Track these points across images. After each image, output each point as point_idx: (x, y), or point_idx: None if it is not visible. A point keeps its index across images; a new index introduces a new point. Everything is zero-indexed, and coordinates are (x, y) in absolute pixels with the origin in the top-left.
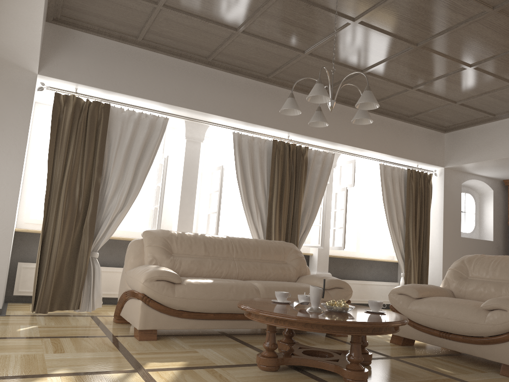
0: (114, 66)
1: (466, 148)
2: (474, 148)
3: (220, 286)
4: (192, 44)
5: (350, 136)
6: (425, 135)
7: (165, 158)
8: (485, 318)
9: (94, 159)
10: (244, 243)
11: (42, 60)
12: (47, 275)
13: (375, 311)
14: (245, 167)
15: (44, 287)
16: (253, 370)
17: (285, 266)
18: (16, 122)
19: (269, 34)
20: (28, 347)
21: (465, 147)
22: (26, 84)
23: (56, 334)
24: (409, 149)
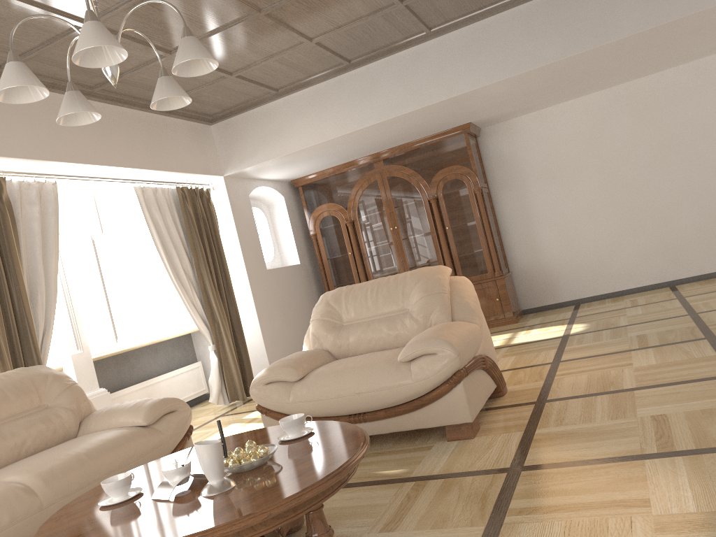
0: None
1: (248, 143)
2: (260, 142)
3: None
4: None
5: (78, 147)
6: (187, 131)
7: None
8: (411, 373)
9: None
10: None
11: None
12: None
13: (297, 435)
14: None
15: None
16: None
17: (49, 413)
18: None
19: None
20: None
21: (246, 142)
22: None
23: None
24: (172, 156)
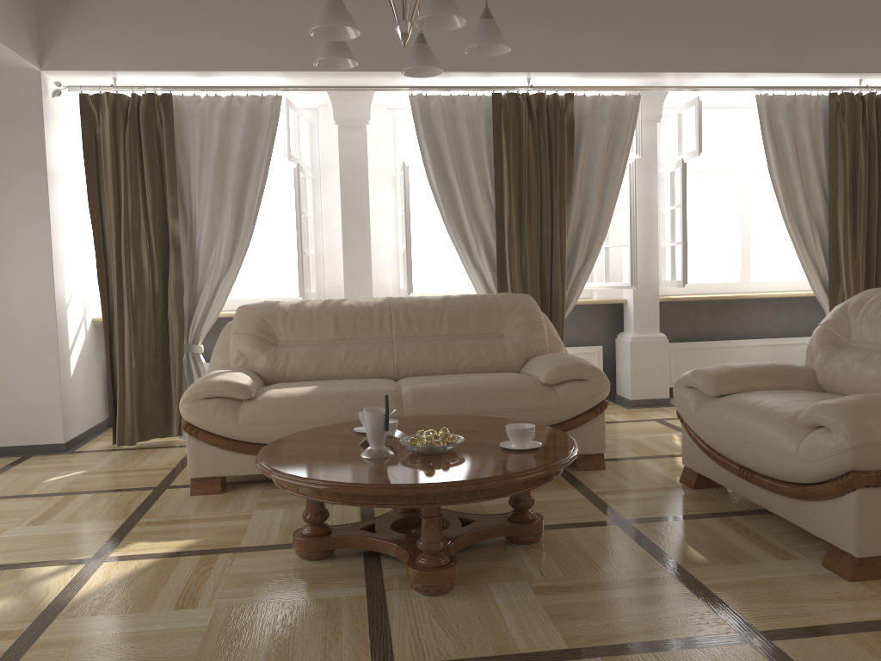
0: (159, 24)
1: None
2: None
3: (324, 398)
4: None
5: (668, 51)
6: (872, 7)
7: (295, 169)
8: (798, 445)
9: (165, 195)
10: (416, 308)
11: (43, 44)
12: (124, 389)
13: (516, 446)
14: (444, 159)
15: (124, 407)
16: (284, 557)
17: (497, 342)
18: (26, 158)
19: None
20: (7, 516)
21: None
22: (27, 92)
23: (85, 488)
24: (827, 49)
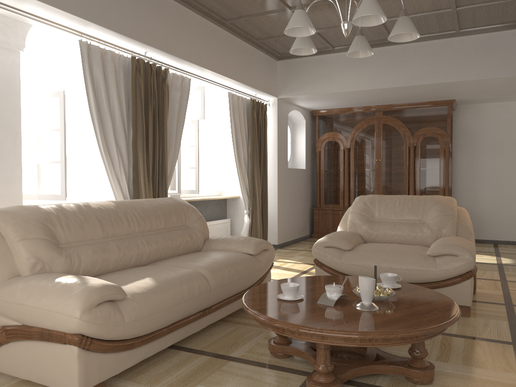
0: None
1: (301, 79)
2: (310, 80)
3: (170, 285)
4: None
5: (210, 58)
6: (265, 62)
7: None
8: (435, 264)
9: None
10: (141, 209)
11: None
12: None
13: (391, 286)
14: (99, 95)
15: None
16: None
17: (191, 231)
18: None
19: None
20: None
21: (300, 78)
22: None
23: None
24: (254, 77)
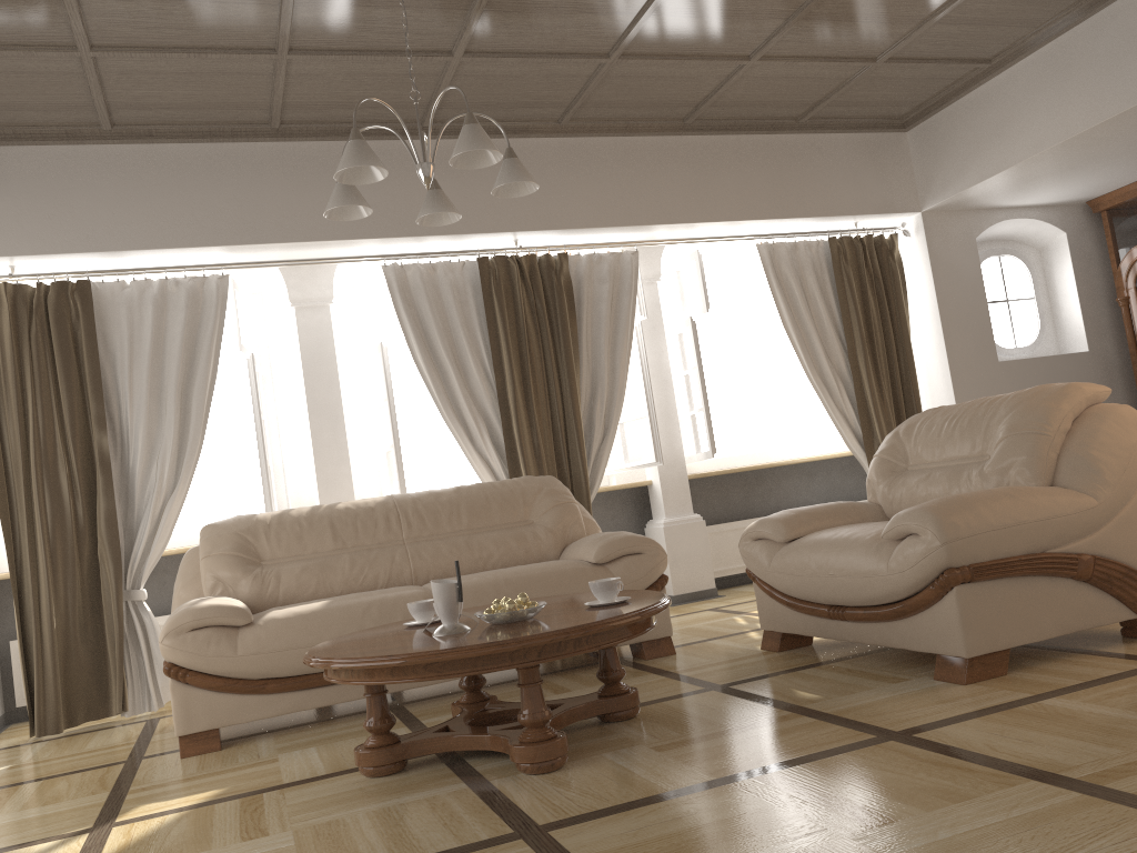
0: (72, 199)
1: (955, 156)
2: (970, 151)
3: (342, 610)
4: (216, 106)
5: (661, 202)
6: (854, 150)
7: (249, 361)
8: (888, 559)
9: (86, 403)
10: (426, 502)
11: None
12: (43, 659)
13: (604, 603)
14: (430, 335)
15: (44, 683)
16: (347, 780)
17: (527, 530)
18: None
19: (348, 40)
20: None
21: (951, 153)
22: None
23: (25, 778)
24: (819, 193)
